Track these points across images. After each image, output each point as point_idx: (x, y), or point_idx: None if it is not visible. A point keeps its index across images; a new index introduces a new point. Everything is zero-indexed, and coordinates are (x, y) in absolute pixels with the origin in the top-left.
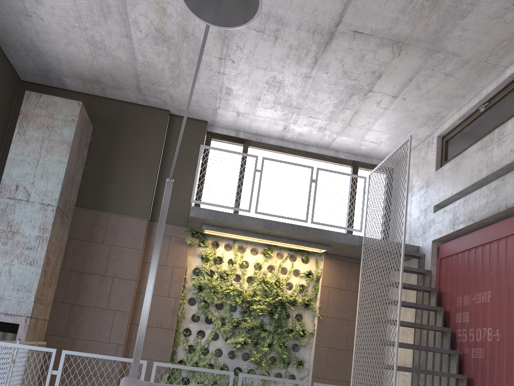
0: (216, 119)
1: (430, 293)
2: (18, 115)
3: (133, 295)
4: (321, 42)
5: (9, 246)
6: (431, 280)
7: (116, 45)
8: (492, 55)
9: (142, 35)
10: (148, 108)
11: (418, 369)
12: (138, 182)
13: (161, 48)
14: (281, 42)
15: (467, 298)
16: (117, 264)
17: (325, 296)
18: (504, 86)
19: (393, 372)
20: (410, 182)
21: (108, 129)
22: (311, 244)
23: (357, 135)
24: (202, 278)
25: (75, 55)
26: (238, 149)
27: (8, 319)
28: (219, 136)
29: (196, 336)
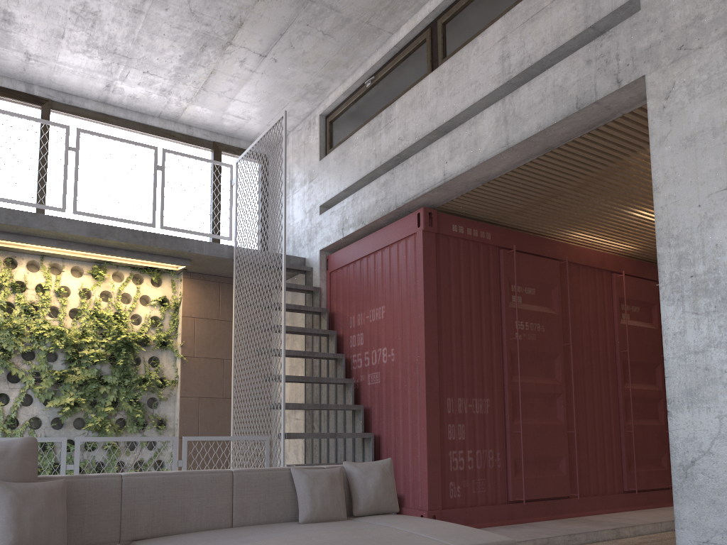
0: None
1: (321, 315)
2: None
3: None
4: None
5: None
6: (322, 299)
7: None
8: (375, 15)
9: None
10: None
11: (310, 404)
12: None
13: None
14: None
15: (361, 317)
16: None
17: (189, 329)
18: (391, 57)
19: None
20: (290, 175)
21: None
22: (163, 258)
23: (217, 106)
24: None
25: None
26: (33, 113)
27: None
28: None
29: None
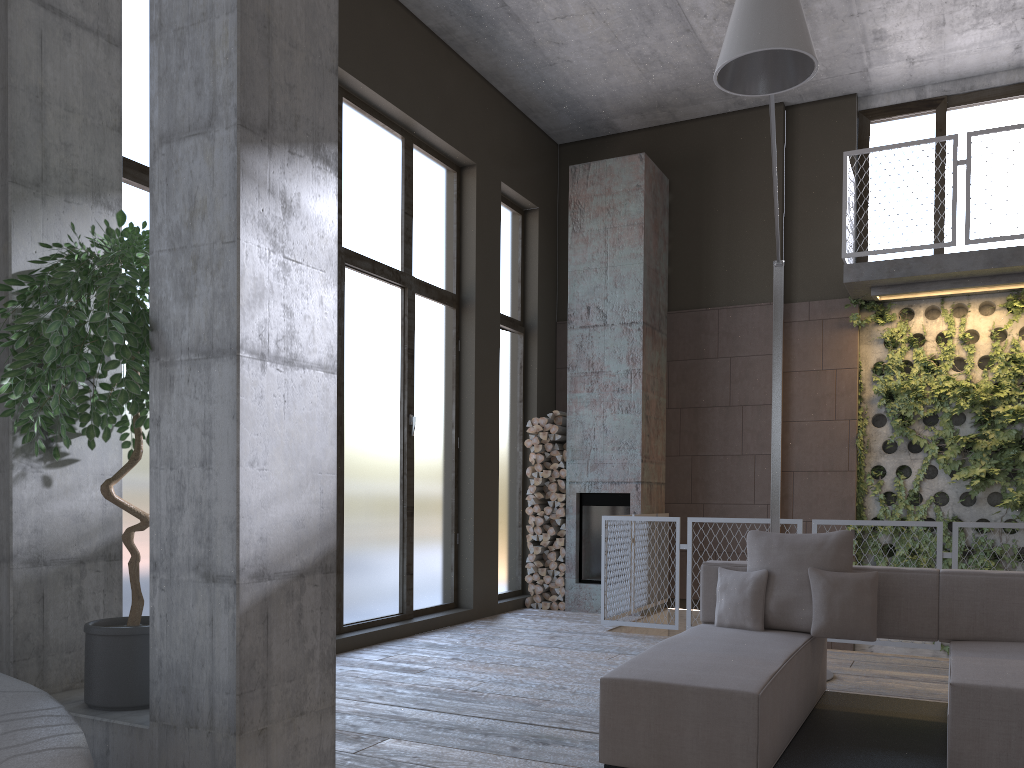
0: (870, 84)
1: None
2: (566, 199)
3: None
4: None
5: (595, 393)
6: None
7: (674, 49)
8: None
9: (709, 20)
10: (746, 114)
11: None
12: (753, 245)
13: None
14: None
15: None
16: (745, 385)
17: None
18: None
19: None
20: None
21: (691, 174)
22: None
23: None
24: (891, 378)
25: (620, 86)
26: (925, 122)
27: (615, 489)
28: (883, 113)
29: (895, 476)
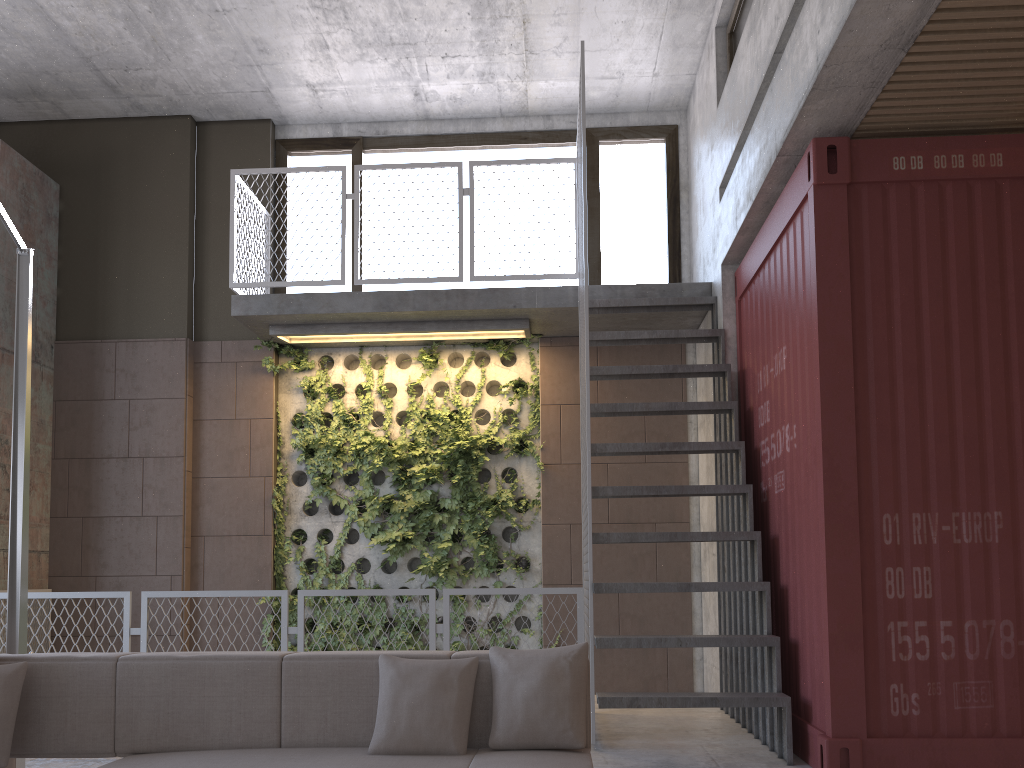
0: (282, 110)
1: (725, 376)
2: None
3: (184, 484)
4: None
5: None
6: (727, 349)
7: (10, 10)
8: None
9: None
10: (151, 122)
11: (651, 534)
12: (157, 270)
13: None
14: None
15: (766, 371)
16: (146, 433)
17: (551, 424)
18: None
19: (704, 552)
20: (698, 147)
21: (87, 182)
22: (488, 324)
23: (564, 72)
24: (311, 432)
25: None
26: (343, 161)
27: None
28: (301, 145)
29: (317, 541)
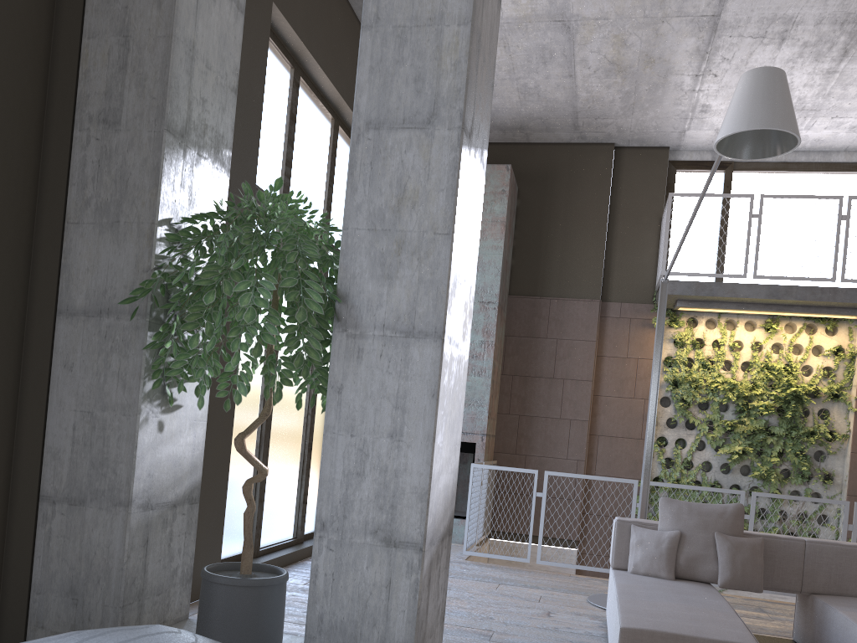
0: (682, 142)
1: None
2: None
3: (590, 399)
4: (854, 31)
5: None
6: None
7: (553, 87)
8: None
9: (590, 71)
10: (585, 147)
11: None
12: (582, 251)
13: (613, 80)
14: (791, 42)
15: None
16: (567, 362)
17: None
18: None
19: None
20: None
21: (537, 187)
22: (841, 311)
23: None
24: (677, 370)
25: (498, 106)
26: (716, 178)
27: (463, 438)
28: (686, 165)
29: (674, 446)
